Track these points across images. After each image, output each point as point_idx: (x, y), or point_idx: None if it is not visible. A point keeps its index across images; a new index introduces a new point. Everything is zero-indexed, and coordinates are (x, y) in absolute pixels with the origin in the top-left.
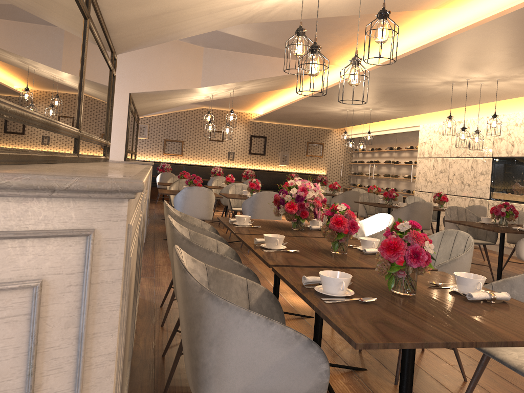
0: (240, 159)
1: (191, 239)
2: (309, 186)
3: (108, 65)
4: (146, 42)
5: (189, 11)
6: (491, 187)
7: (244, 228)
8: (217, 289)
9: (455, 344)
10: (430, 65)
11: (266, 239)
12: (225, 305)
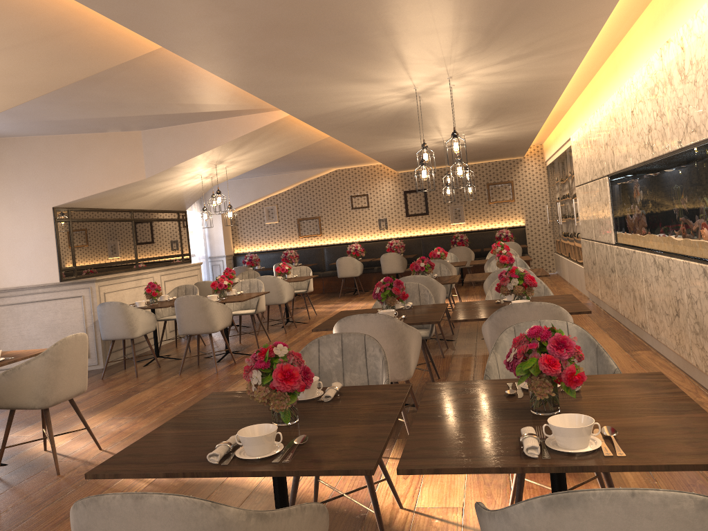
0: (396, 226)
1: None
2: None
3: None
4: None
5: None
6: (613, 224)
7: None
8: None
9: None
10: (315, 93)
11: None
12: None
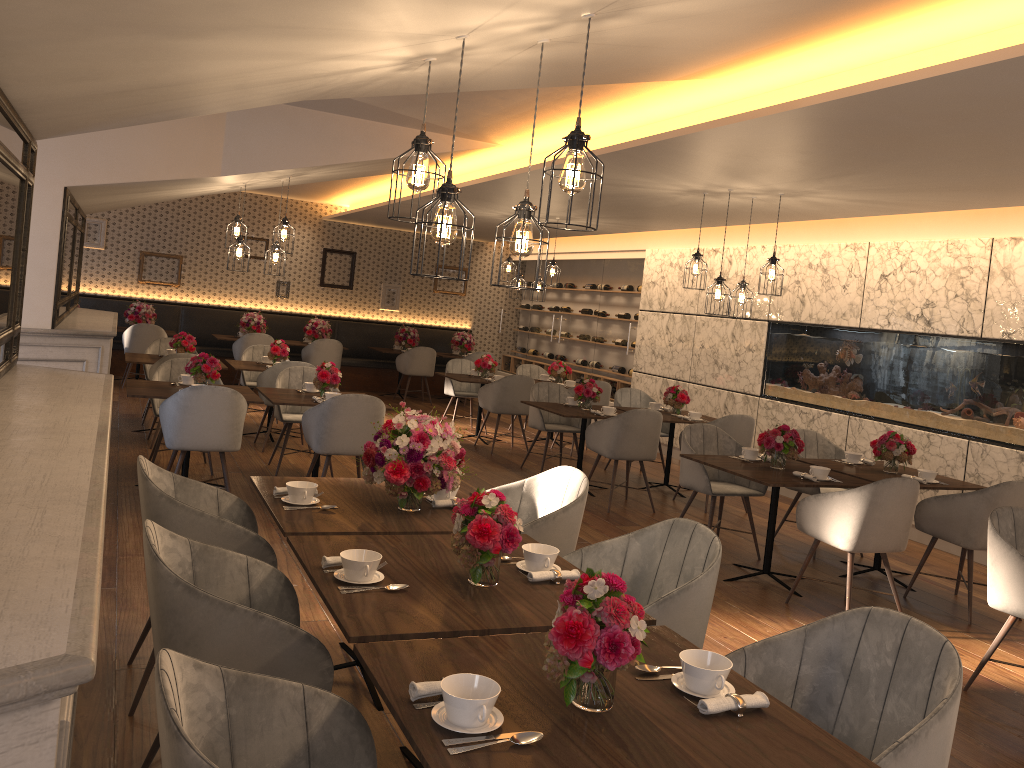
0: (302, 296)
1: (195, 559)
2: (433, 430)
3: (17, 176)
4: (102, 124)
5: (197, 85)
6: (764, 374)
7: (304, 515)
8: (244, 714)
9: None
10: (665, 166)
11: (346, 564)
12: None
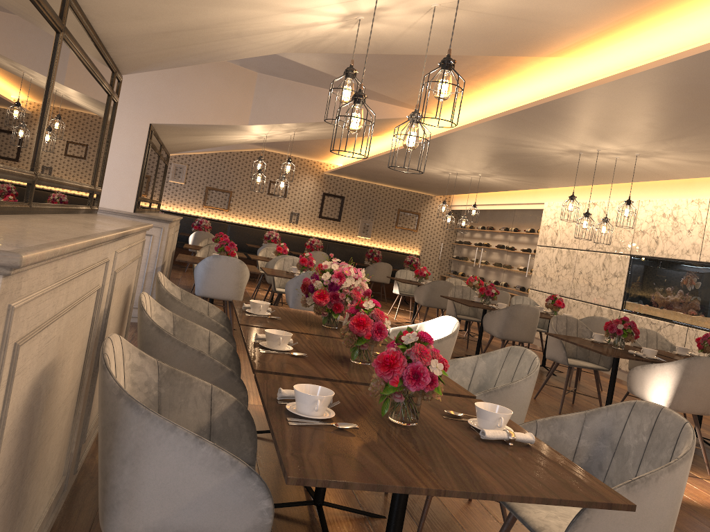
0: (306, 223)
1: (175, 326)
2: (348, 272)
3: (103, 89)
4: (159, 63)
5: (210, 31)
6: (625, 294)
7: (257, 319)
8: (169, 394)
9: (418, 490)
10: (547, 127)
11: (267, 336)
12: (146, 414)
